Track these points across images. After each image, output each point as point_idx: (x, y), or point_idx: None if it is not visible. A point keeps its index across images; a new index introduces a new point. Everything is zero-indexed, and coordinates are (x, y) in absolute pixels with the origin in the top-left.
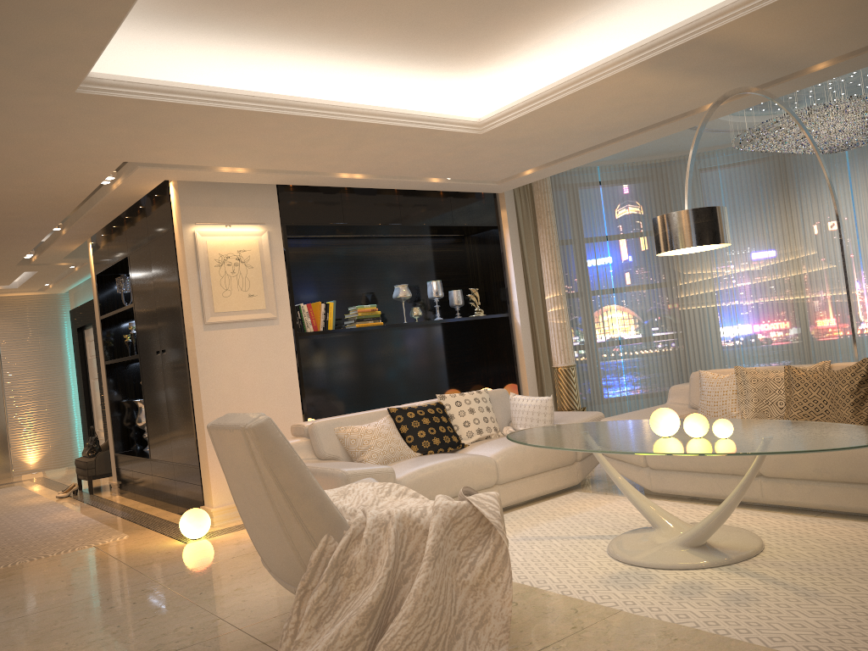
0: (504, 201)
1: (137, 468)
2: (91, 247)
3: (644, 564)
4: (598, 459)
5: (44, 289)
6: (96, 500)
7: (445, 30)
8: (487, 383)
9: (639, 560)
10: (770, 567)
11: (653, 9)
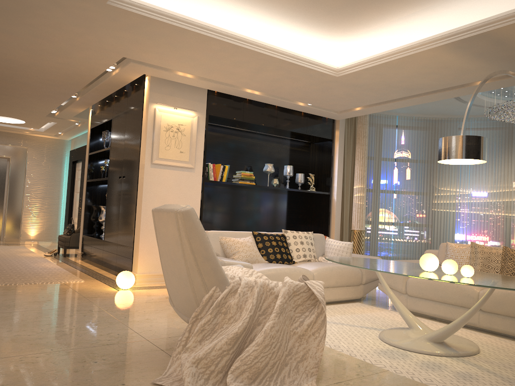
0: (339, 125)
1: (95, 245)
2: (91, 112)
3: (403, 347)
4: (380, 281)
5: (58, 135)
6: (67, 260)
7: (330, 6)
8: None
9: (400, 344)
10: (485, 363)
11: (459, 14)
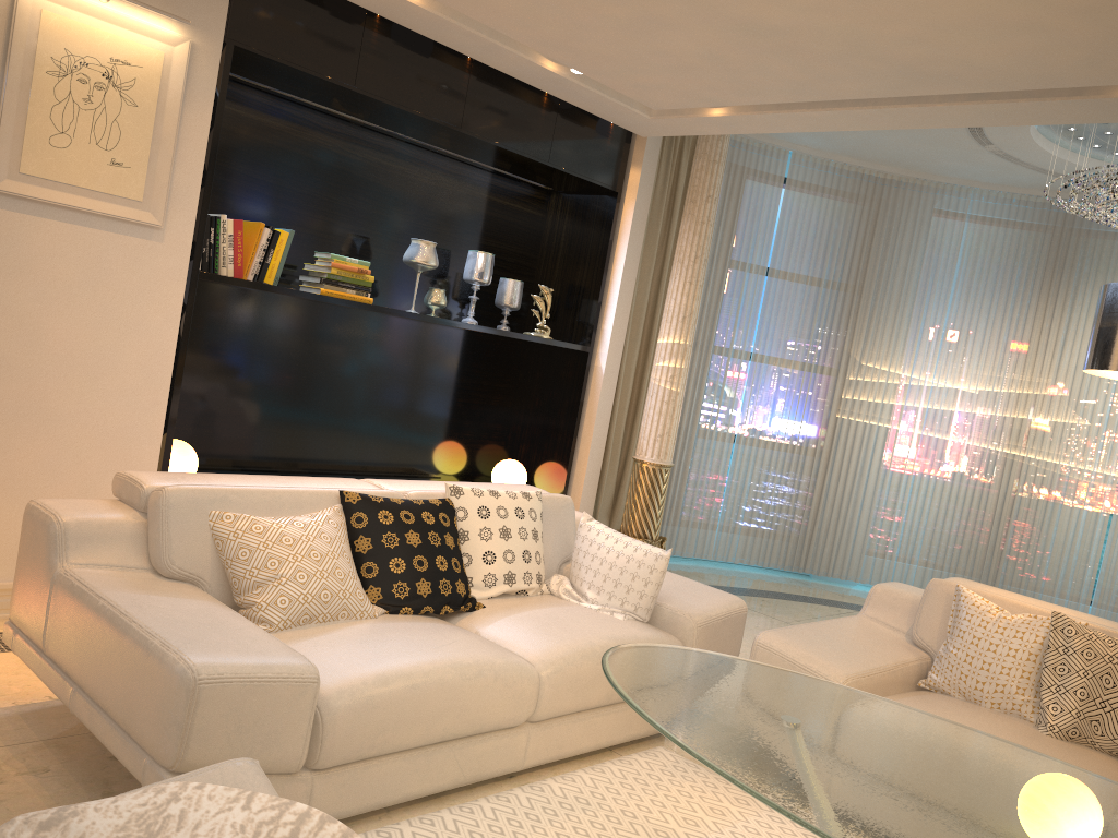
0: (643, 153)
1: None
2: None
3: None
4: None
5: None
6: None
7: None
8: (516, 450)
9: None
10: None
11: None
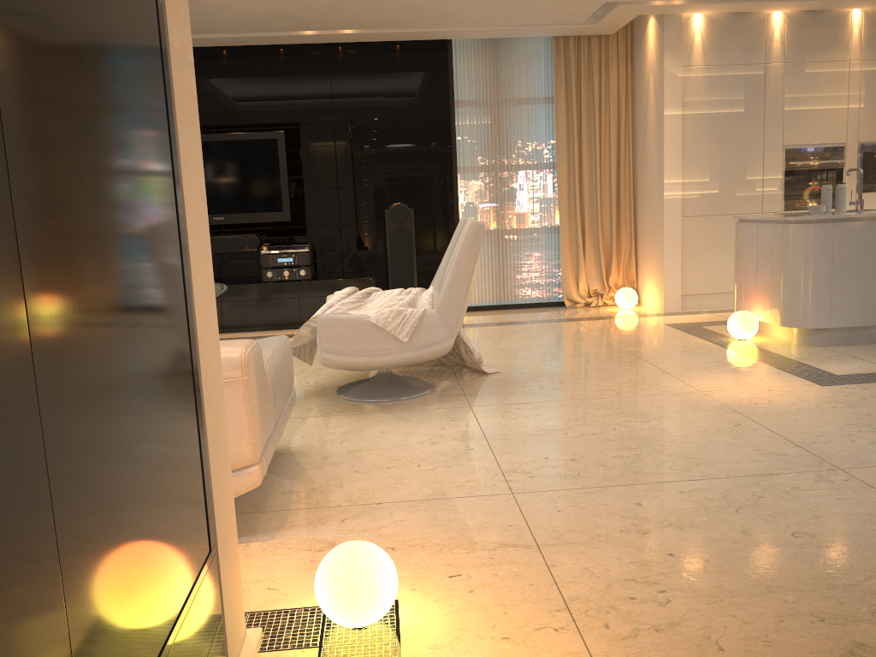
0: None
1: None
2: None
3: None
4: None
5: None
6: None
7: None
8: None
9: None
10: None
11: None
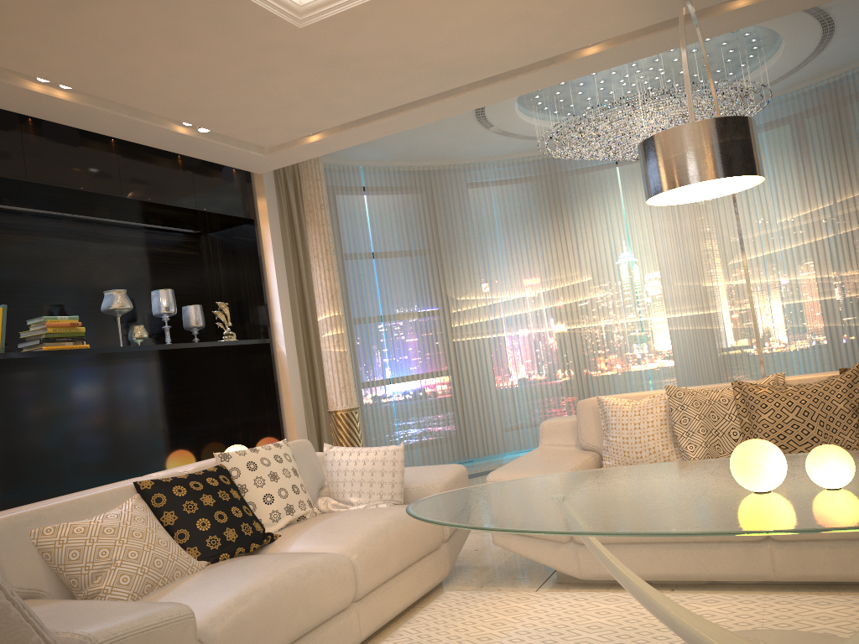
0: (263, 186)
1: None
2: None
3: None
4: (589, 543)
5: None
6: None
7: None
8: (234, 438)
9: None
10: None
11: None
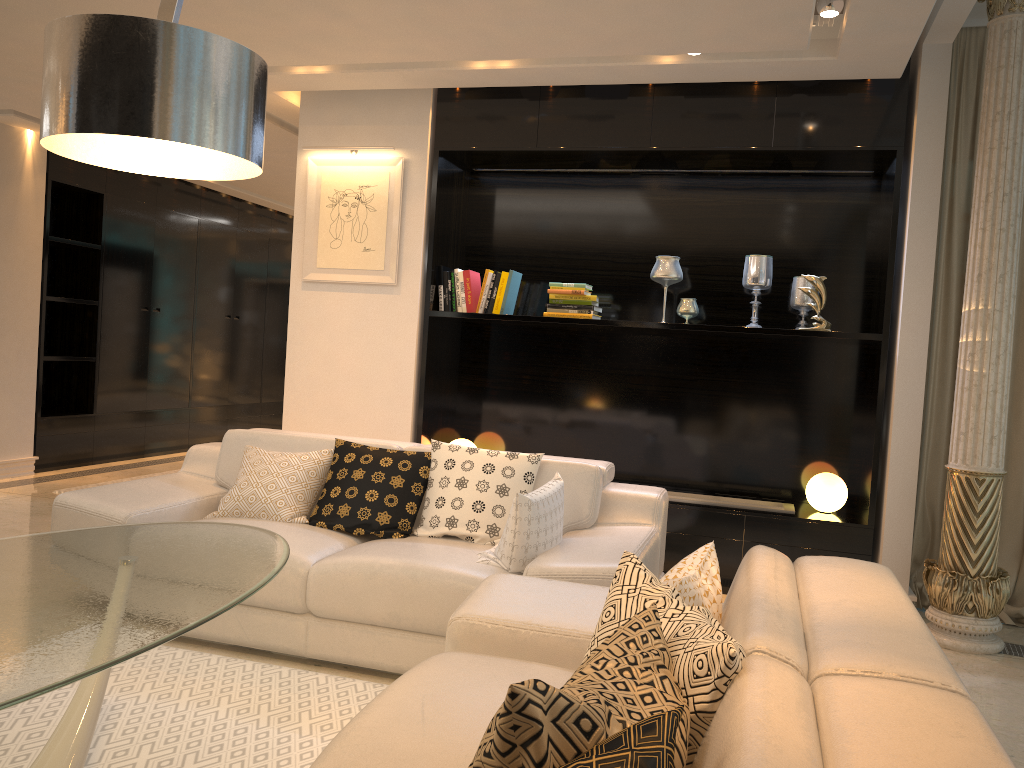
0: (918, 95)
1: None
2: None
3: None
4: None
5: None
6: None
7: None
8: (861, 467)
9: None
10: None
11: None
